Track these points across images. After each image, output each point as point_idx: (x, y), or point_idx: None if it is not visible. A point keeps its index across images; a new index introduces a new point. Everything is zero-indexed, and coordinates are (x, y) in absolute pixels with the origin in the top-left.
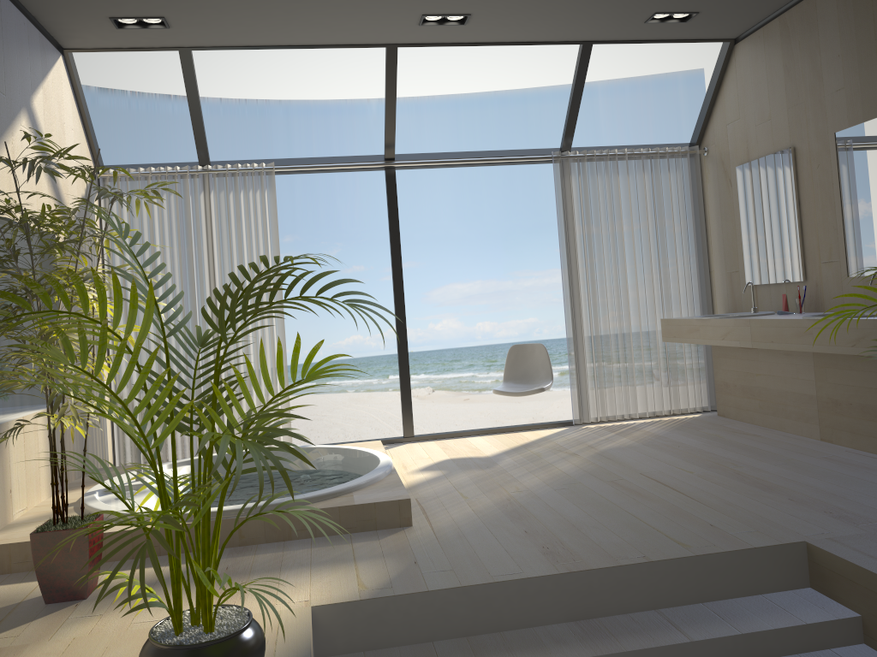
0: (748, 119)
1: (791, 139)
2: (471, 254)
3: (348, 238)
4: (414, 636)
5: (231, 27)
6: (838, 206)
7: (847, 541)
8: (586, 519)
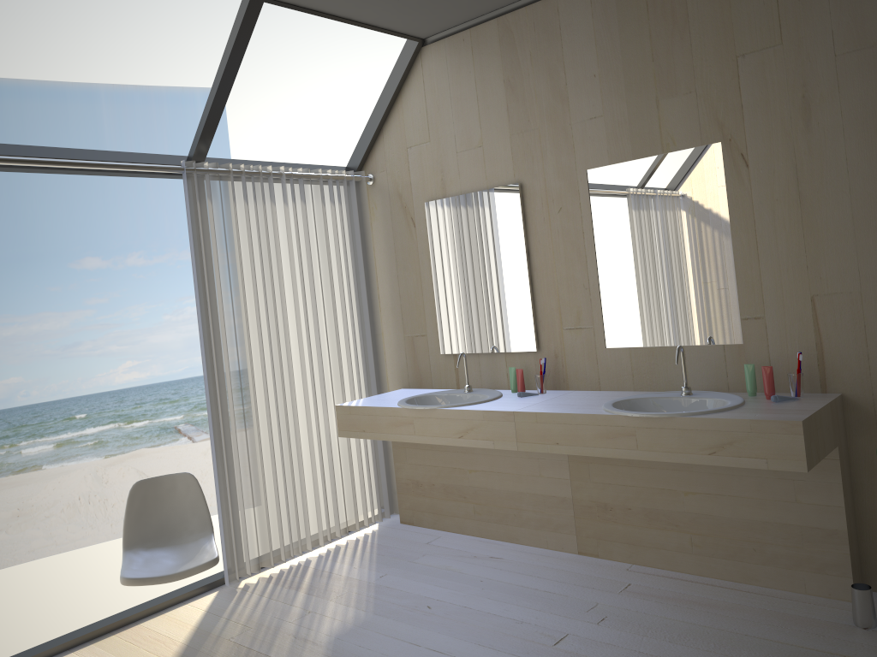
0: (445, 143)
1: (517, 174)
2: None
3: None
4: None
5: None
6: (592, 260)
7: None
8: None
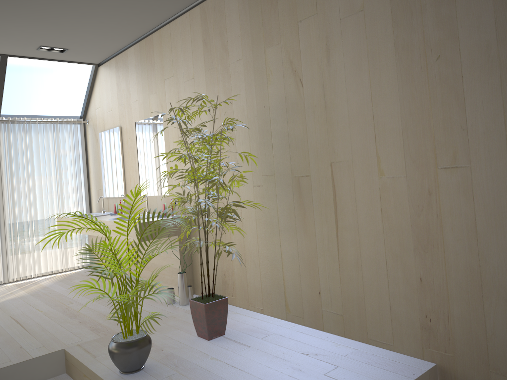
0: (104, 108)
1: (120, 122)
2: None
3: None
4: None
5: None
6: (137, 159)
7: (86, 344)
8: None
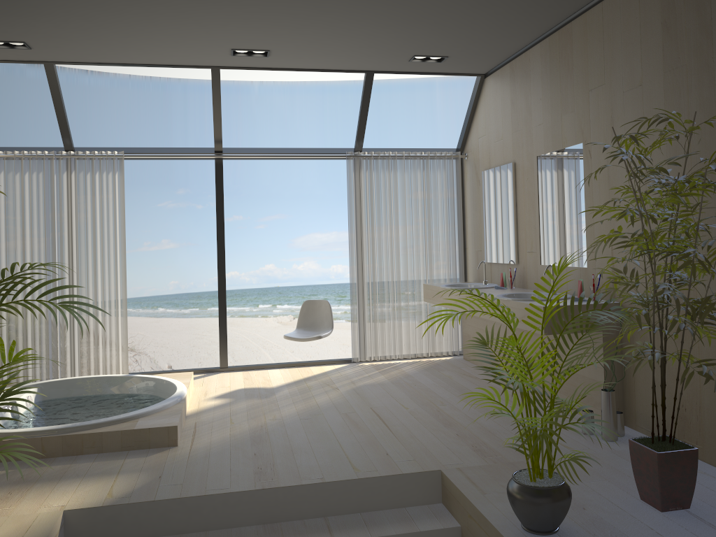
0: (491, 136)
1: (513, 156)
2: (329, 210)
3: (230, 193)
4: (141, 533)
5: (81, 50)
6: (537, 211)
7: (468, 470)
8: (304, 445)
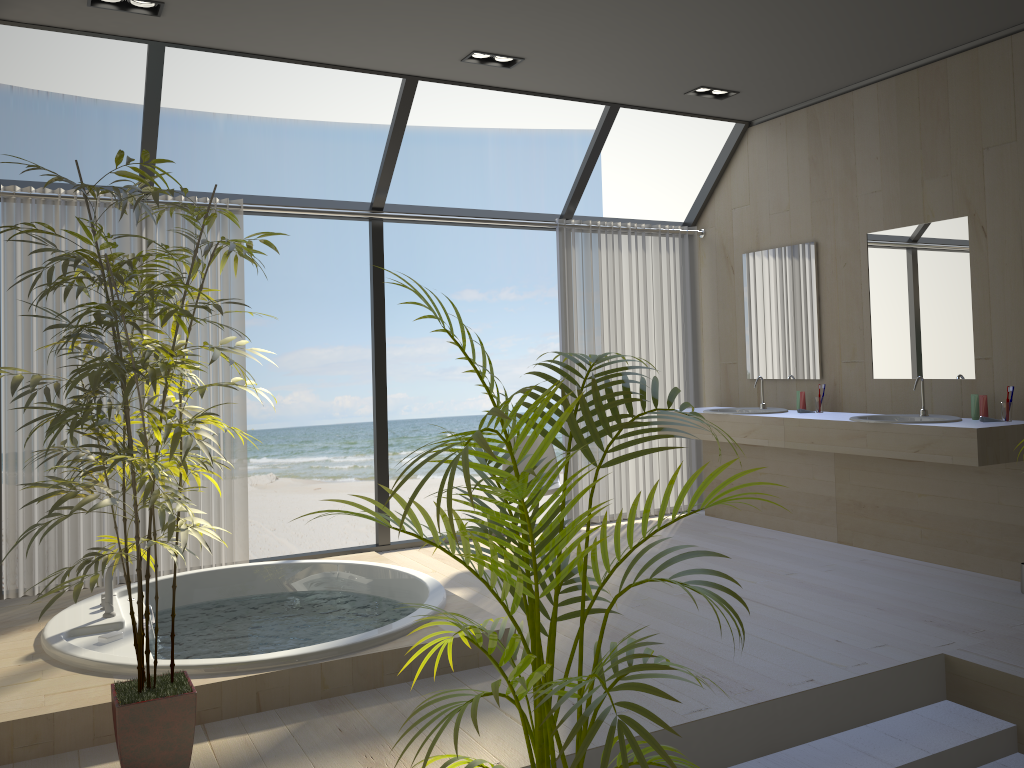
0: (761, 206)
1: (814, 234)
2: (333, 314)
3: None
4: None
5: (240, 28)
6: (867, 307)
7: (979, 650)
8: (705, 641)
